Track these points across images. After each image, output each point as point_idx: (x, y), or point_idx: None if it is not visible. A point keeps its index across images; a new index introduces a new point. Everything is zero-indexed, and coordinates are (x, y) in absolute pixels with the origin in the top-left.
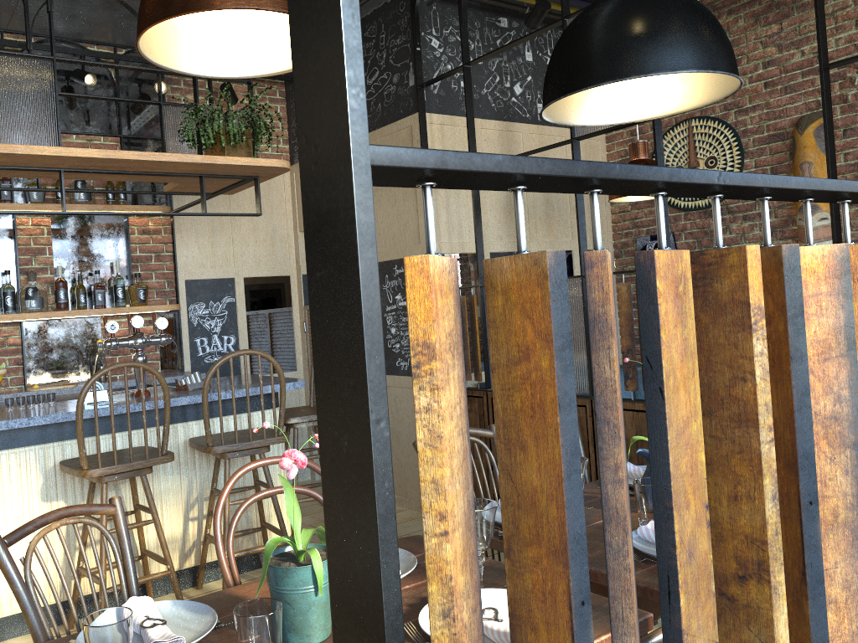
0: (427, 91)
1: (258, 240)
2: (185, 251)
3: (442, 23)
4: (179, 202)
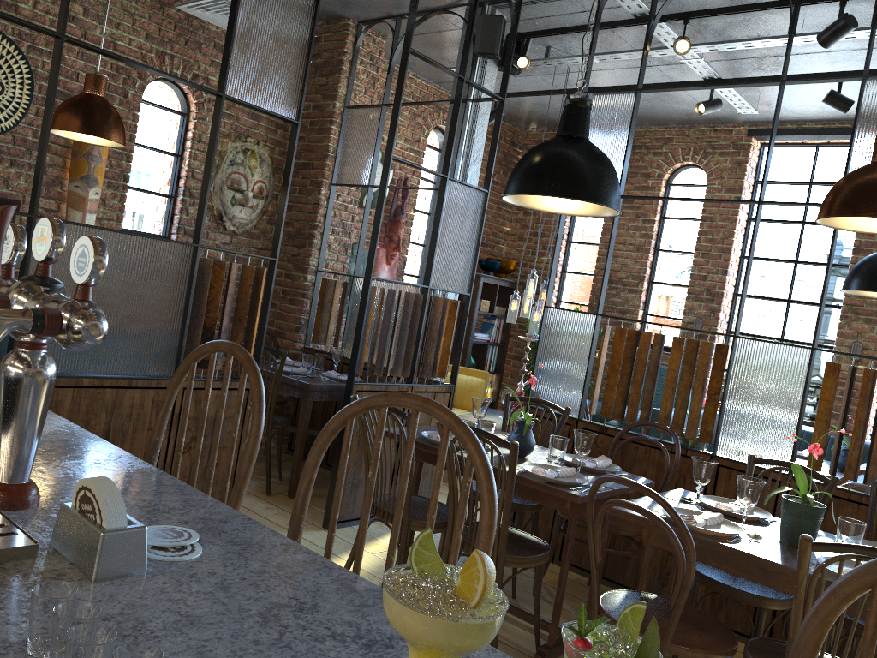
0: None
1: None
2: None
3: None
4: None
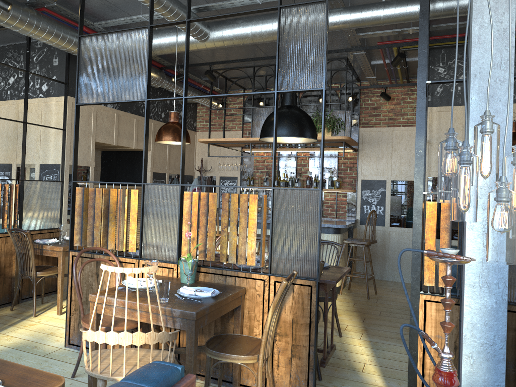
0: (432, 96)
1: (401, 163)
2: (363, 167)
3: (448, 58)
4: (362, 145)
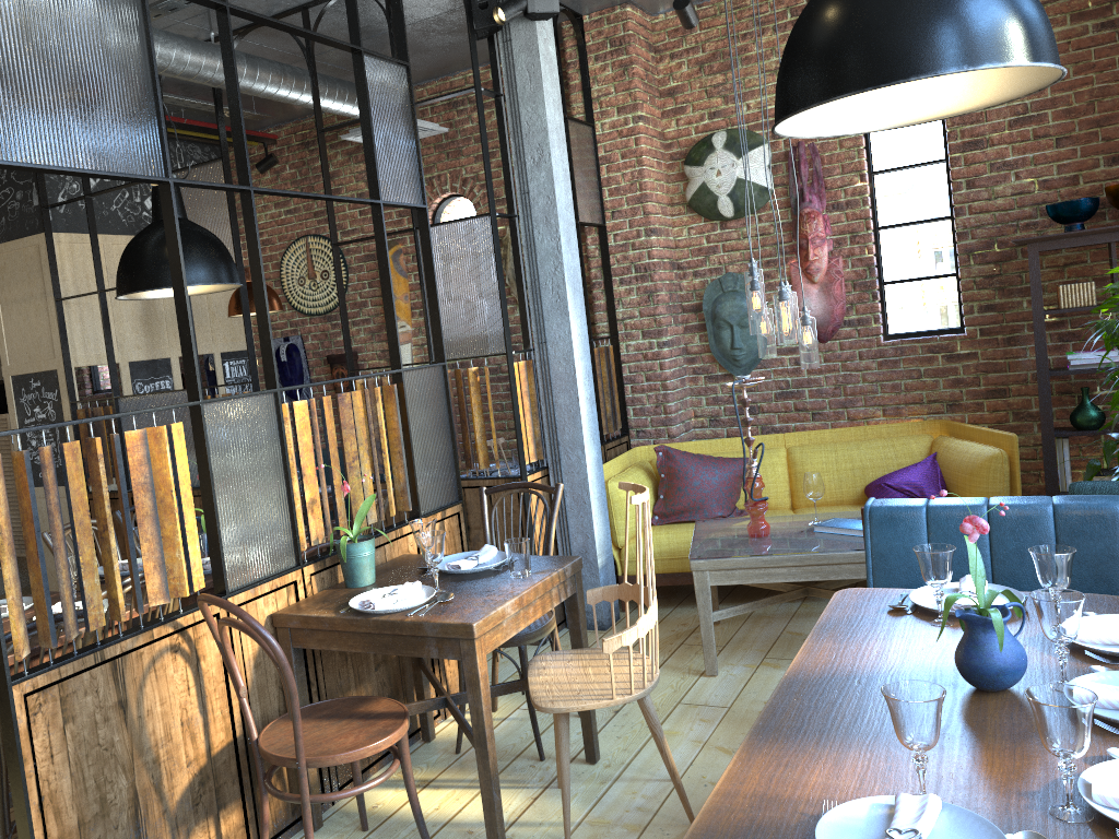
0: (53, 211)
1: None
2: None
3: None
4: None
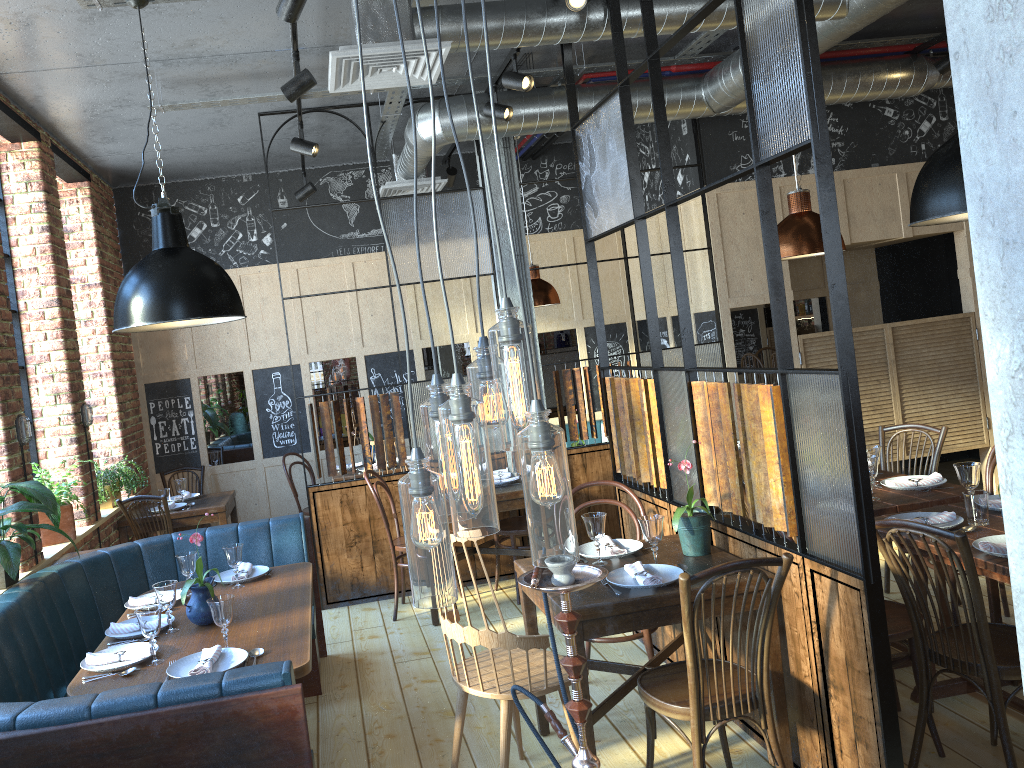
0: None
1: None
2: None
3: None
4: None
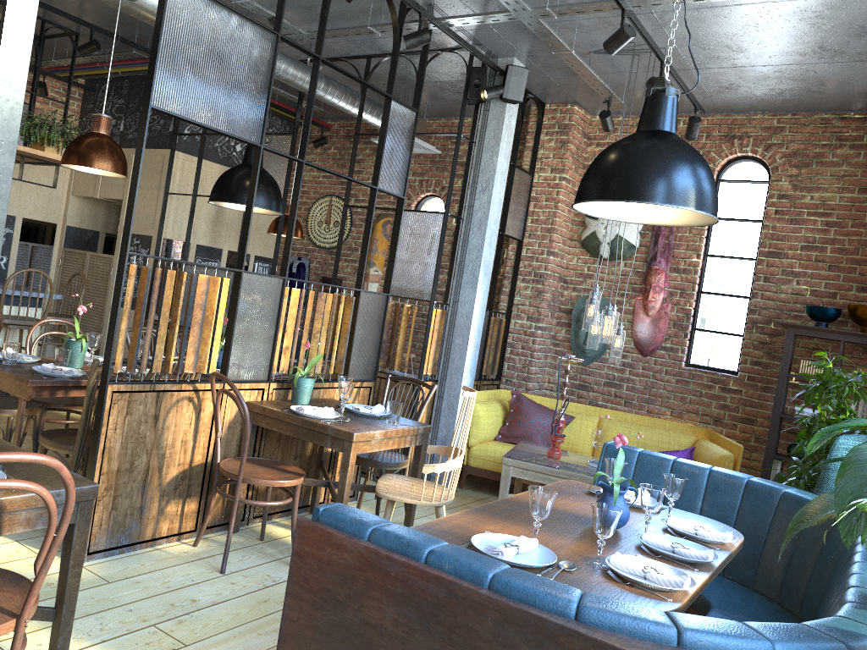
0: (180, 137)
1: (39, 194)
2: None
3: None
4: None
